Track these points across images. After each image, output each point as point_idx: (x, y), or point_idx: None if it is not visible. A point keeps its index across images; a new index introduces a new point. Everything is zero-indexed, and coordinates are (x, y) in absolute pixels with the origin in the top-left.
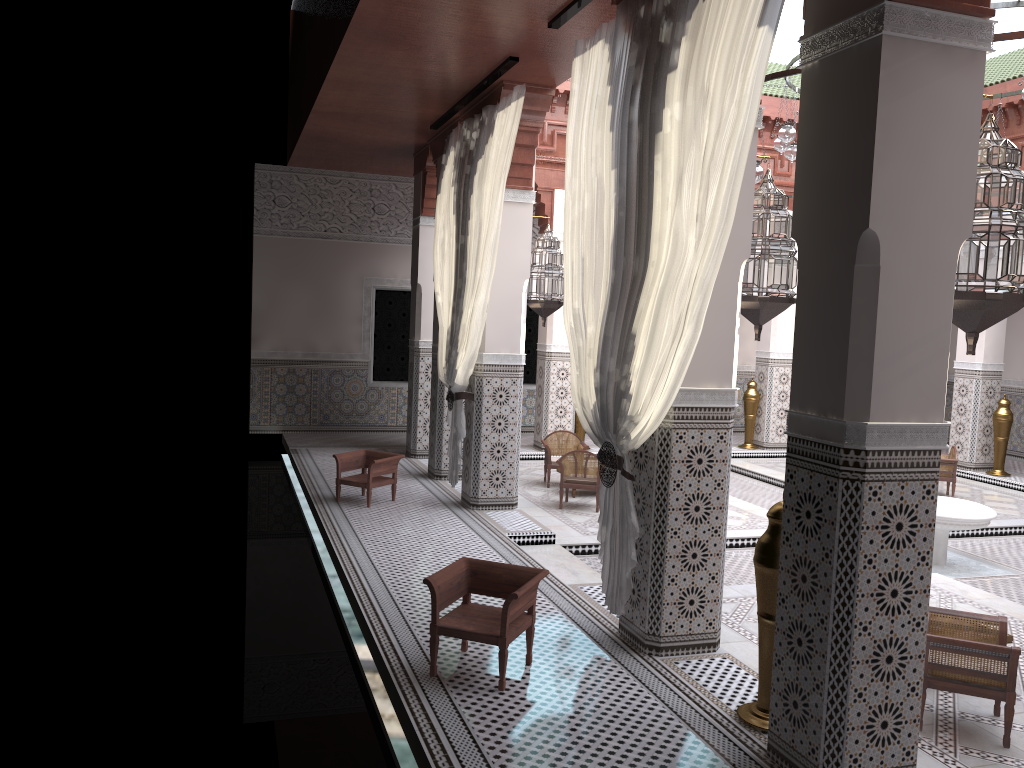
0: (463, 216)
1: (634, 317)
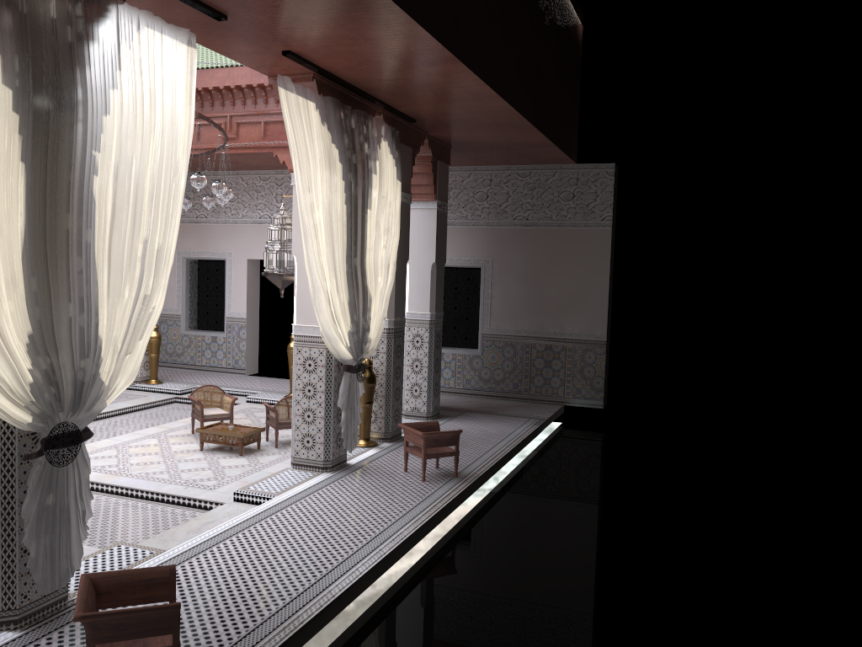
0: (71, 137)
1: (367, 290)
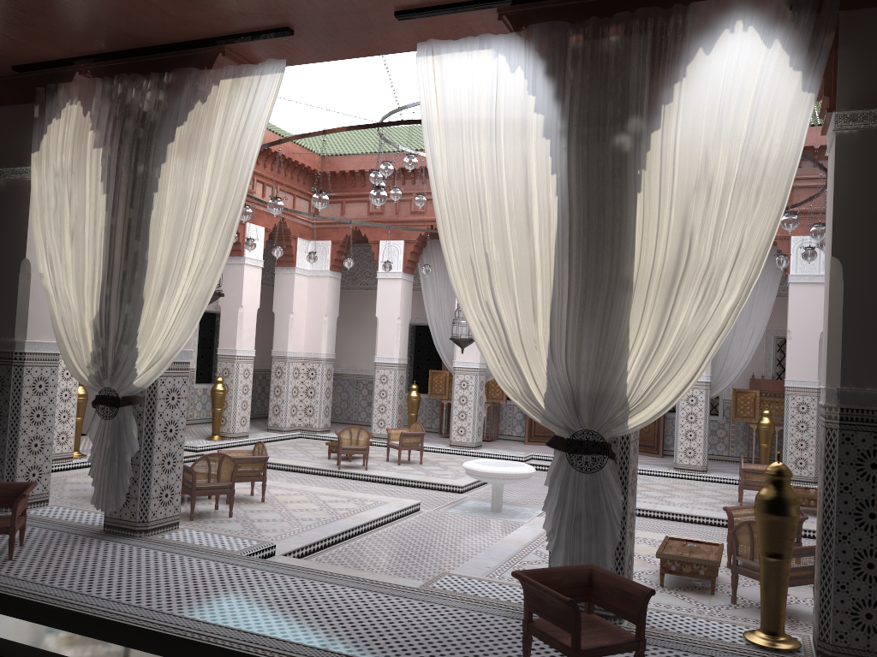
0: (135, 186)
1: (622, 312)
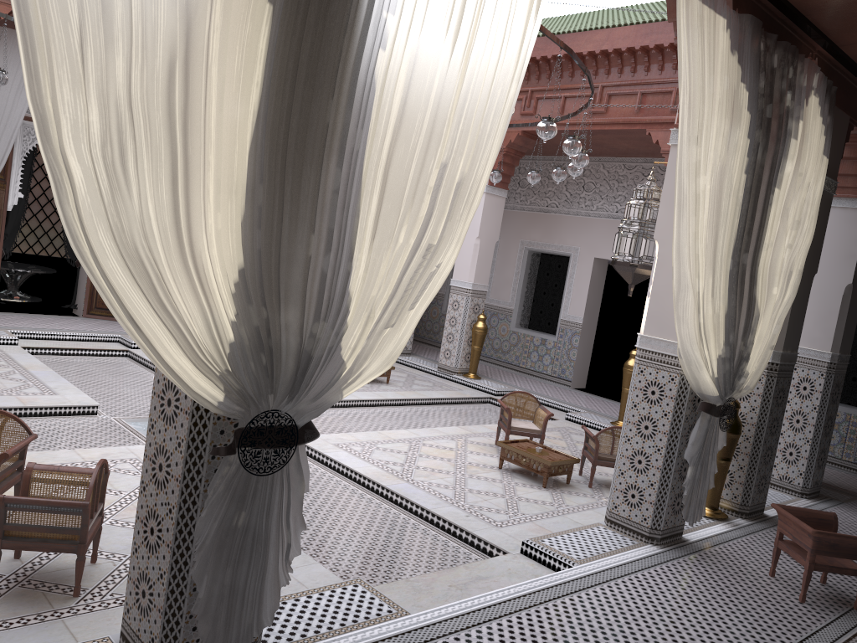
0: None
1: (754, 303)
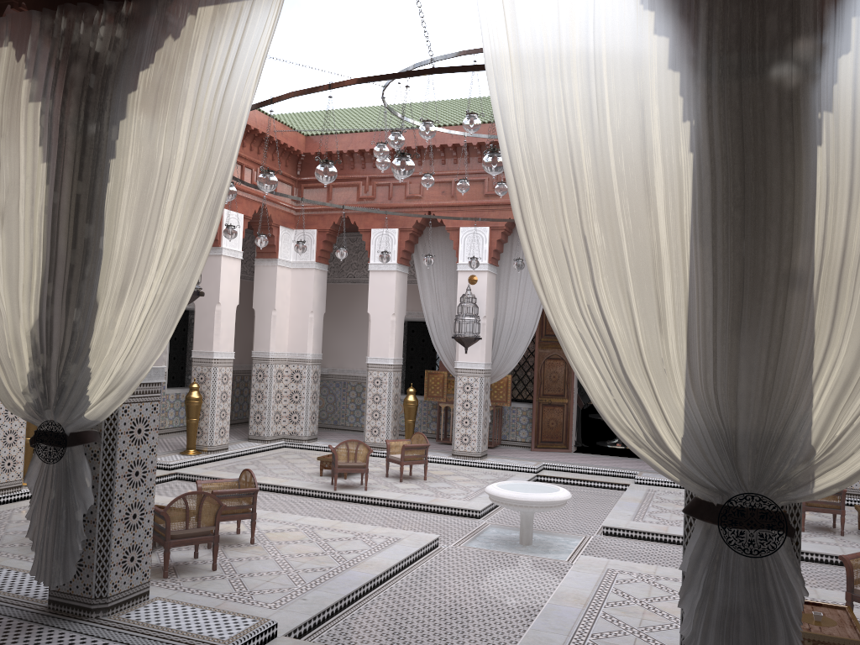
0: (85, 151)
1: (802, 321)
